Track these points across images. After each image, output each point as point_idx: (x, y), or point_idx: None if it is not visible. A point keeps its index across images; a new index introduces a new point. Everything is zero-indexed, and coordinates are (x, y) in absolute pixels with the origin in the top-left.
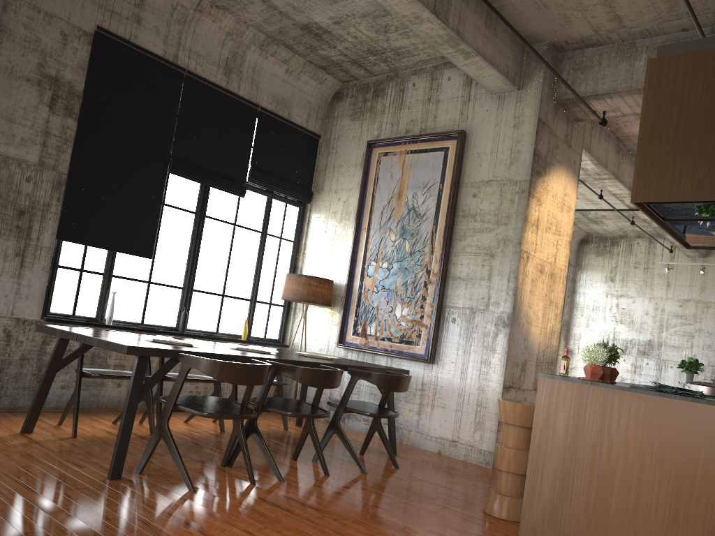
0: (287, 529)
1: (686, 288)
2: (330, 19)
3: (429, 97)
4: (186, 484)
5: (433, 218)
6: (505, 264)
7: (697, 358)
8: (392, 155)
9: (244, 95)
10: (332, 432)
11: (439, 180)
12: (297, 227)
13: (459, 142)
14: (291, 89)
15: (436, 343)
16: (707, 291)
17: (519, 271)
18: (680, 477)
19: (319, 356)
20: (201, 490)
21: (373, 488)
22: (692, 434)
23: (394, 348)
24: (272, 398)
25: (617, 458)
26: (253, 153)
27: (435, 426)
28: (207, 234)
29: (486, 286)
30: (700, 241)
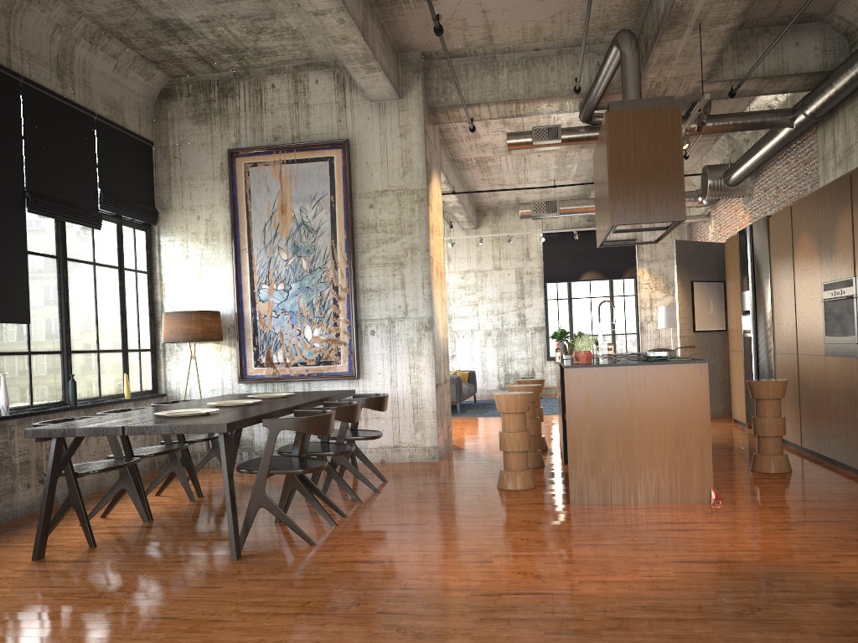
0: (435, 540)
1: (465, 260)
2: (200, 17)
3: (296, 101)
4: (305, 540)
5: (331, 232)
6: (417, 271)
7: (484, 324)
8: (263, 165)
9: (81, 102)
10: (336, 464)
11: (329, 192)
12: (147, 254)
13: (346, 152)
14: (120, 89)
15: (359, 358)
16: (483, 260)
17: (431, 277)
18: (677, 416)
19: (280, 396)
20: (318, 542)
21: (410, 499)
22: (680, 385)
23: (312, 371)
24: (290, 446)
25: (633, 415)
26: (100, 174)
27: None
28: (71, 281)
29: (401, 295)
30: (614, 241)
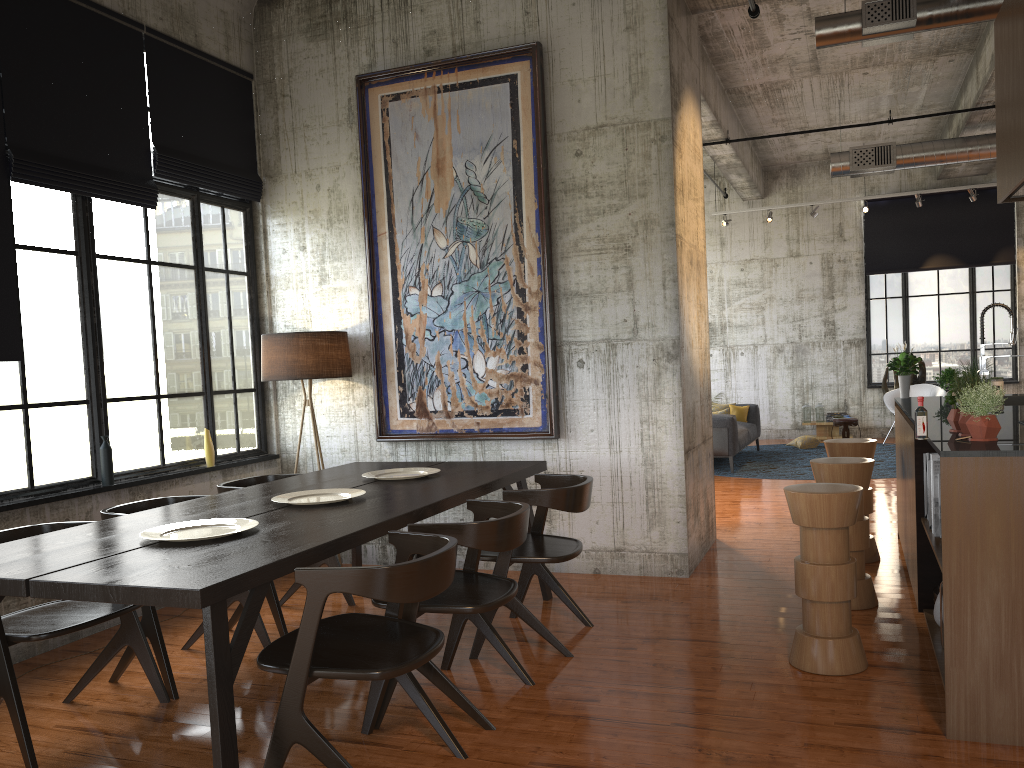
0: None
1: (746, 244)
2: None
3: None
4: None
5: (513, 201)
6: (654, 260)
7: (773, 336)
8: (408, 98)
9: (114, 6)
10: None
11: (510, 134)
12: (247, 247)
13: (536, 65)
14: None
15: (558, 406)
16: (773, 244)
17: (678, 269)
18: None
19: (413, 477)
20: None
21: (621, 684)
22: None
23: (485, 426)
24: None
25: None
26: (153, 121)
27: (581, 533)
28: (106, 291)
29: (627, 301)
30: None
